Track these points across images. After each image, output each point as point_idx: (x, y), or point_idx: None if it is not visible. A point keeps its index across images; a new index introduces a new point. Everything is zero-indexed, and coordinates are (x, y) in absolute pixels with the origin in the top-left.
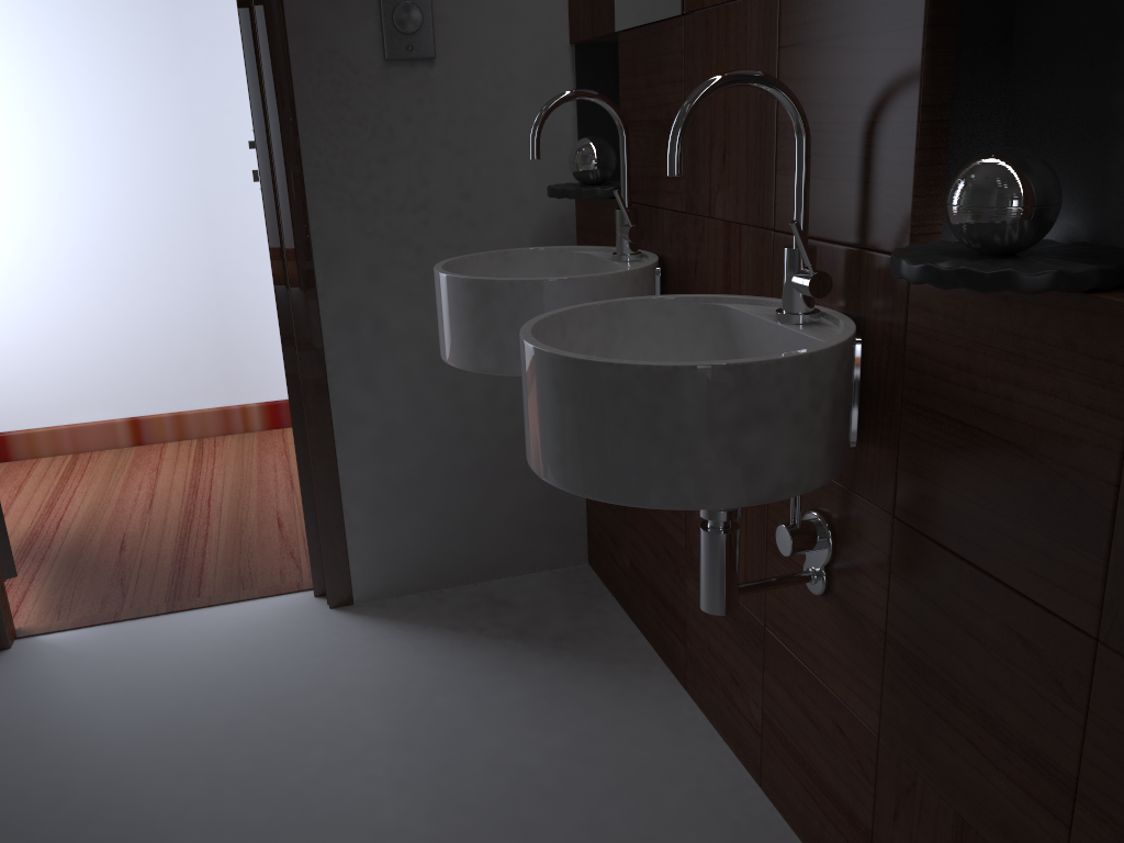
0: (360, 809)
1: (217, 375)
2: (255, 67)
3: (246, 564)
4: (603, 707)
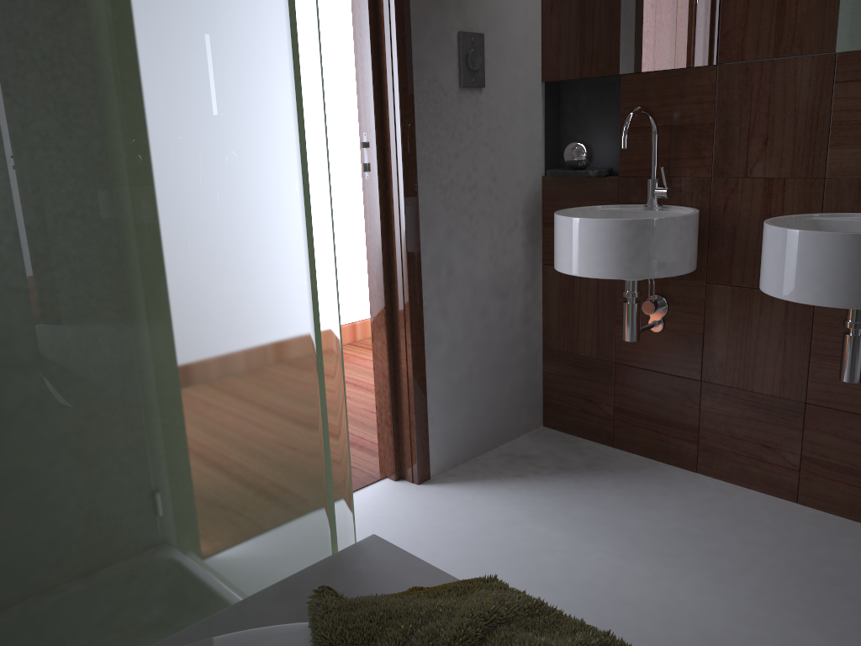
0: (620, 574)
1: None
2: (378, 89)
3: None
4: (667, 491)
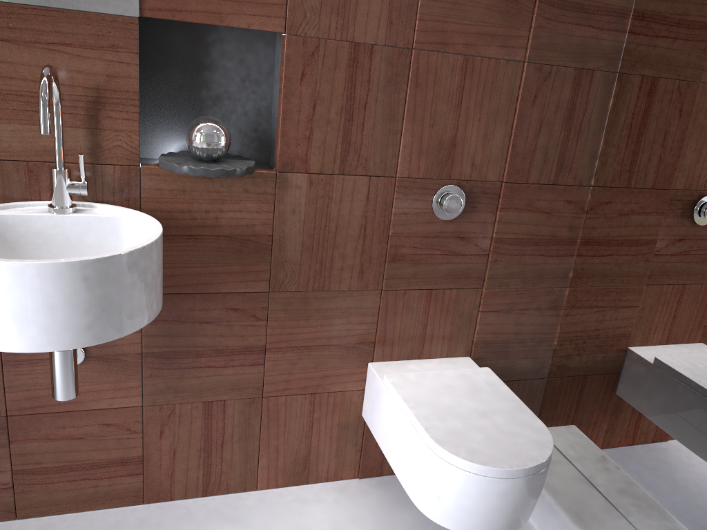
0: None
1: None
2: None
3: None
4: None
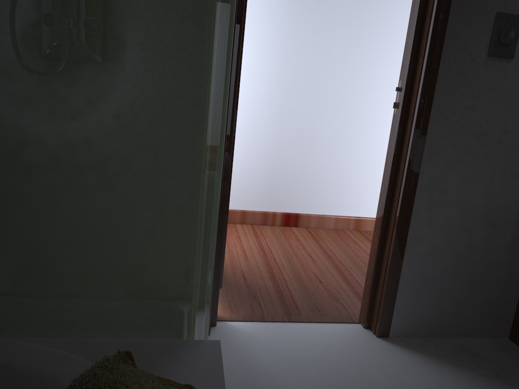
0: None
1: (265, 196)
2: (416, 50)
3: (315, 300)
4: None
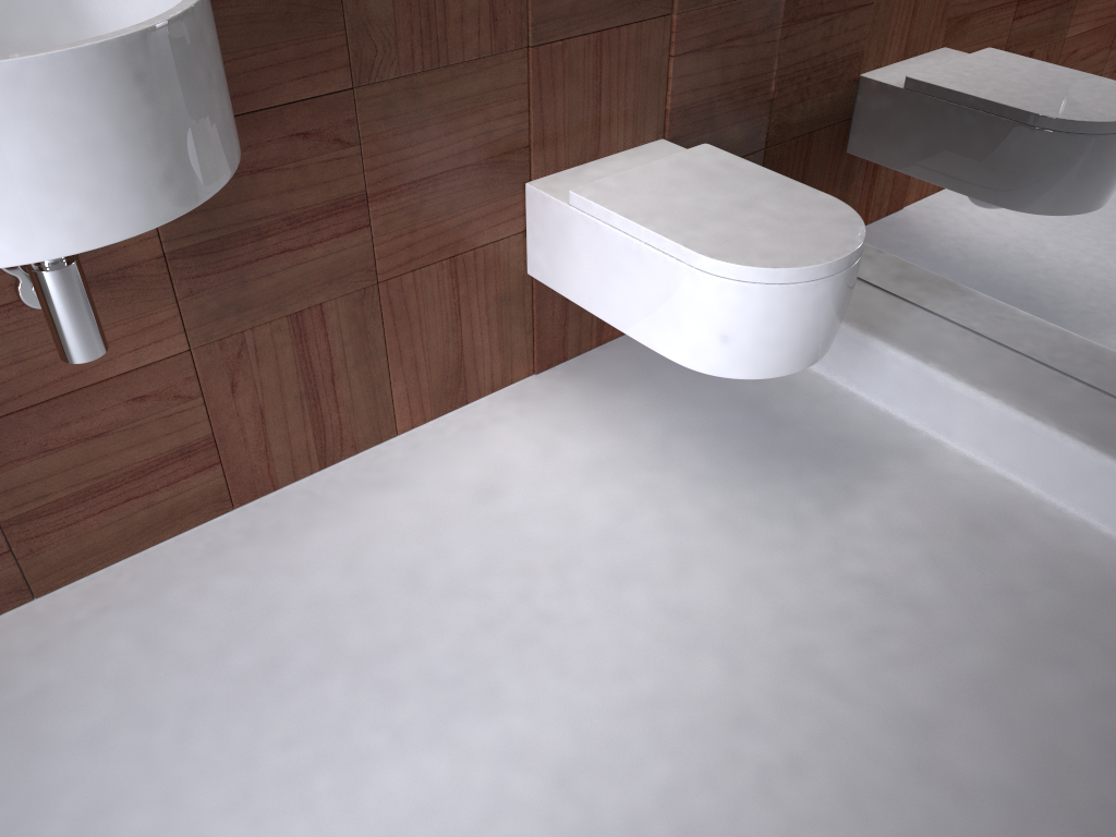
0: None
1: None
2: None
3: None
4: None
